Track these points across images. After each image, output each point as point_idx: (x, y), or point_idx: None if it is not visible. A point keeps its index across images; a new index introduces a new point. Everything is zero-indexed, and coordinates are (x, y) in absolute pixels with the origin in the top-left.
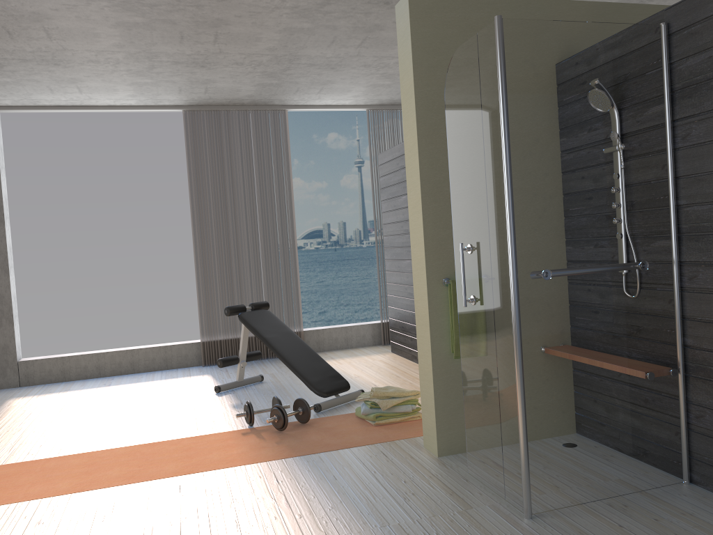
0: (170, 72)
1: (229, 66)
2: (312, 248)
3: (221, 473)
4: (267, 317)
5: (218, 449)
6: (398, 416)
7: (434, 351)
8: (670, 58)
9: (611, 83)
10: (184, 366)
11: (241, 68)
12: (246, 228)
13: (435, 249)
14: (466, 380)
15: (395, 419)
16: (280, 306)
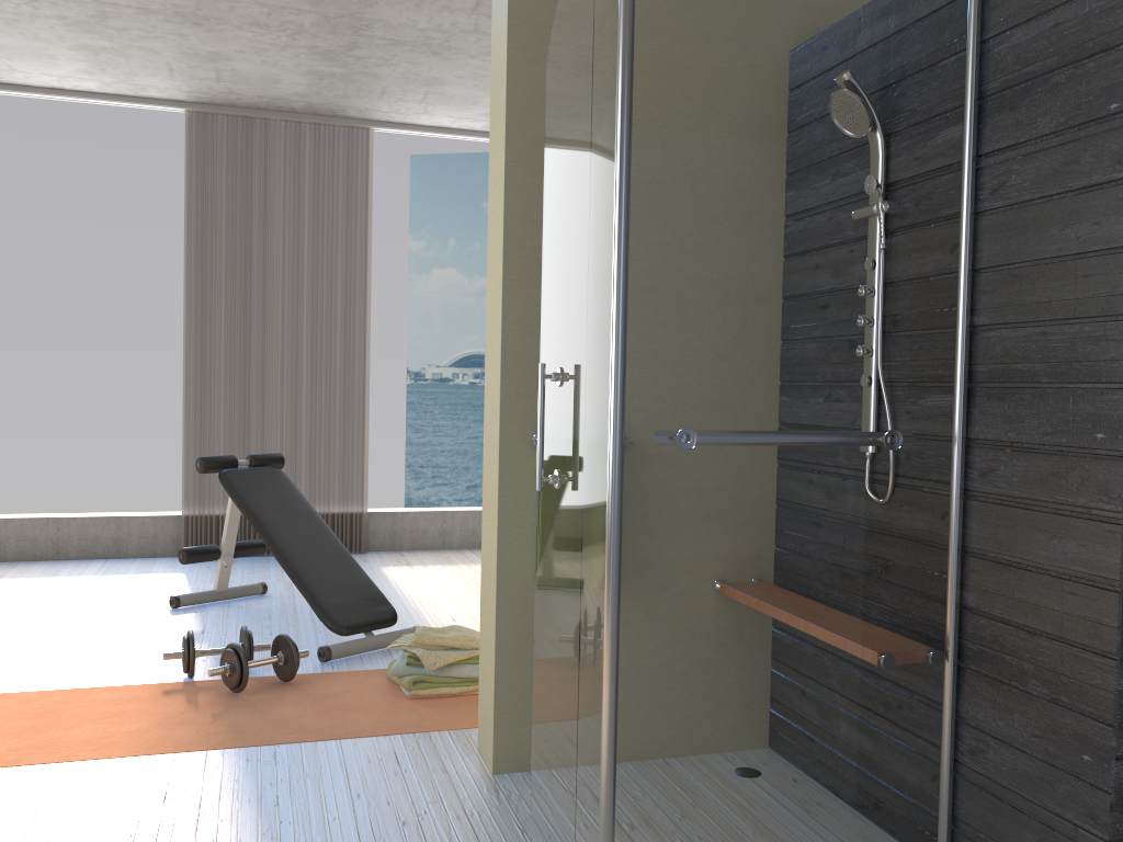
0: (140, 30)
1: (245, 29)
2: (465, 382)
3: (70, 770)
4: (273, 481)
5: (99, 719)
6: (457, 684)
7: (504, 572)
8: (983, 32)
9: (857, 65)
10: (151, 554)
11: (270, 36)
12: (282, 325)
13: (522, 376)
14: (539, 634)
15: (450, 690)
16: (331, 466)
